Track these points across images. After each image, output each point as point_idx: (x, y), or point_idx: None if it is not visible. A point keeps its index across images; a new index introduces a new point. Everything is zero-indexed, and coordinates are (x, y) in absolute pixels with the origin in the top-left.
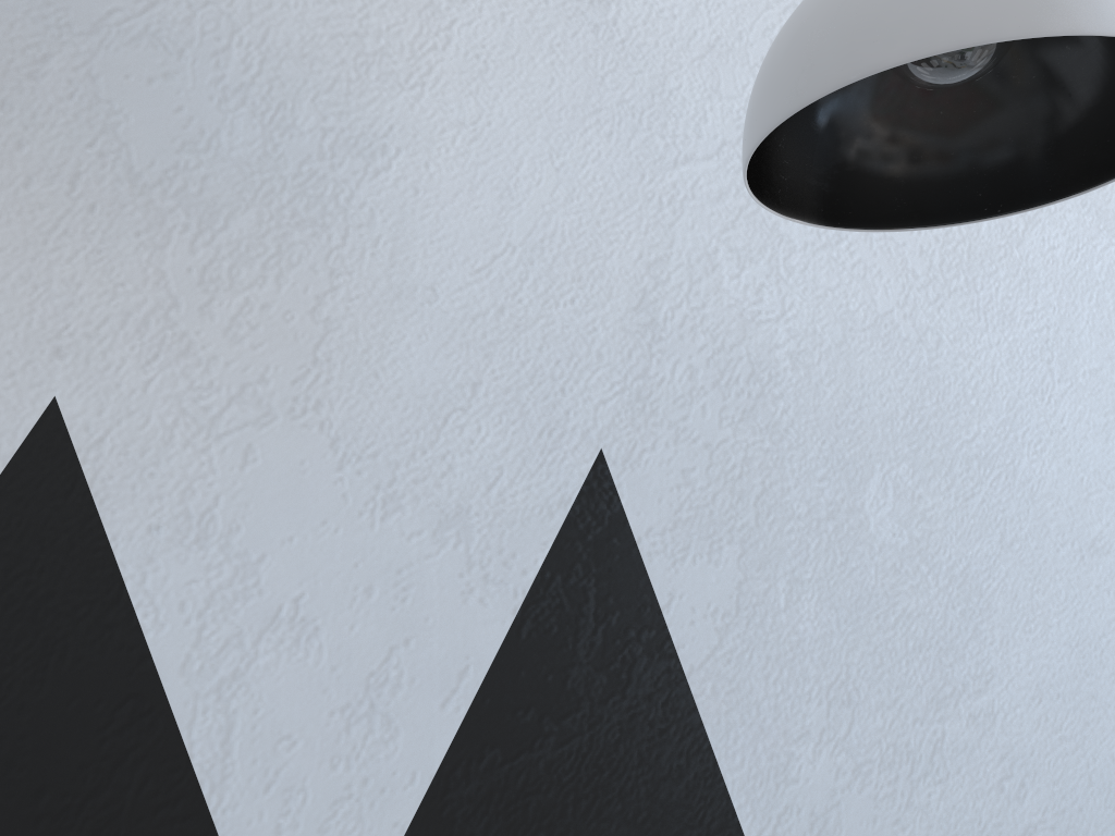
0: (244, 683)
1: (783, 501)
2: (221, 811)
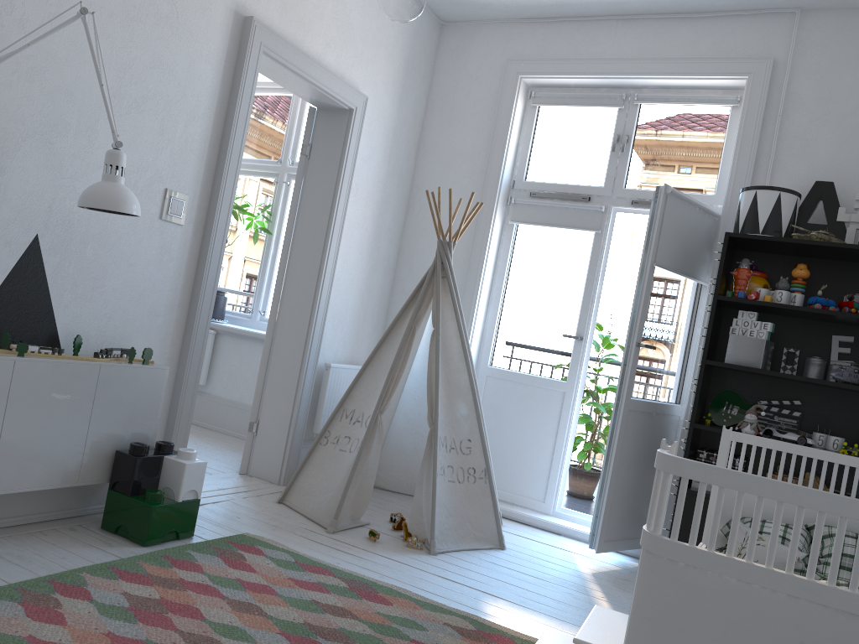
0: None
1: (71, 247)
2: None
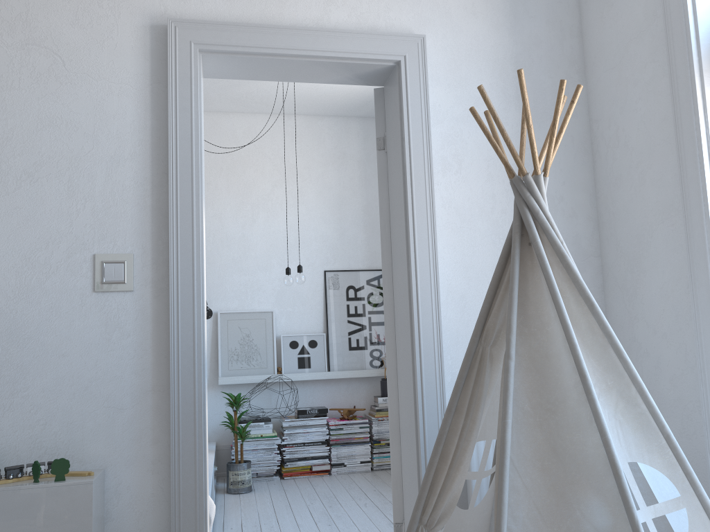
0: None
1: None
2: None
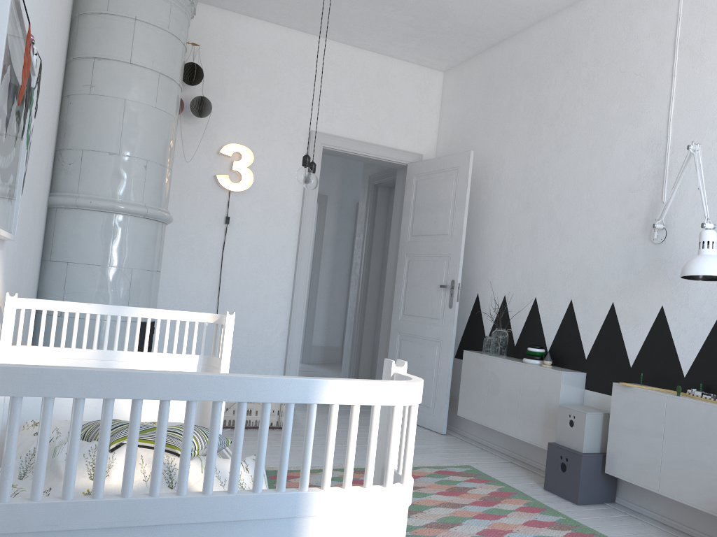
0: (679, 337)
1: None
2: (677, 350)
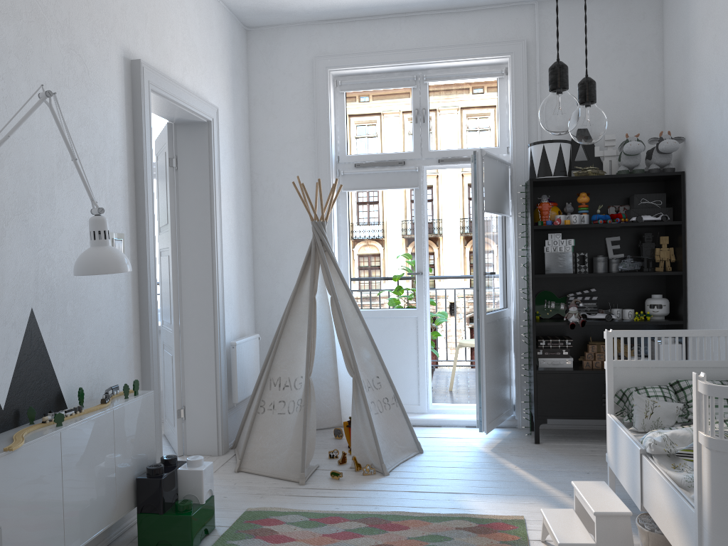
0: None
1: (56, 311)
2: None
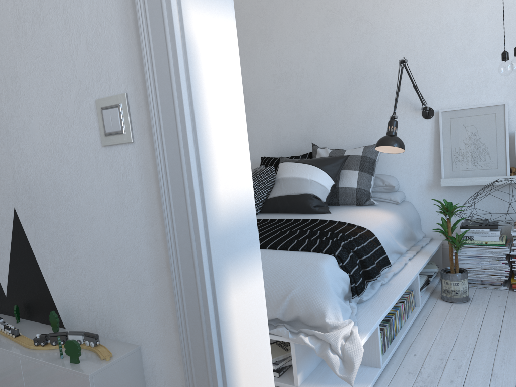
0: None
1: (38, 214)
2: None
